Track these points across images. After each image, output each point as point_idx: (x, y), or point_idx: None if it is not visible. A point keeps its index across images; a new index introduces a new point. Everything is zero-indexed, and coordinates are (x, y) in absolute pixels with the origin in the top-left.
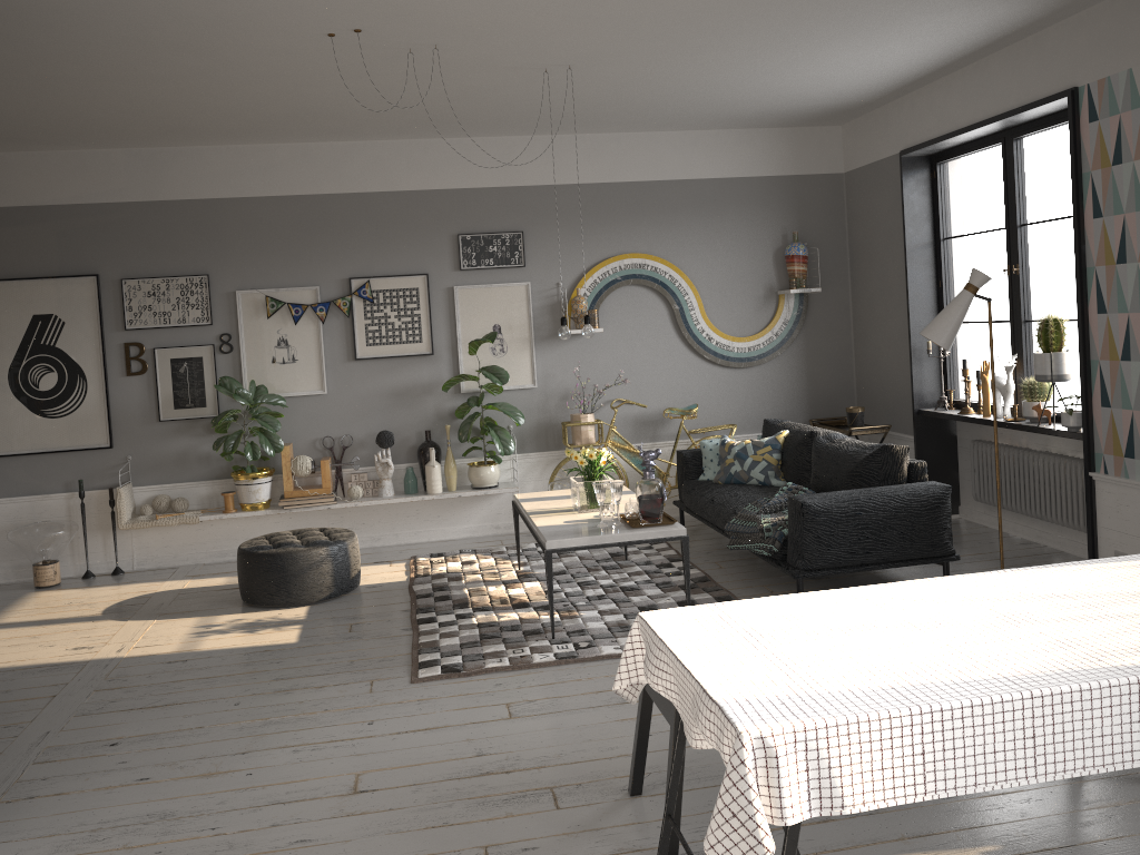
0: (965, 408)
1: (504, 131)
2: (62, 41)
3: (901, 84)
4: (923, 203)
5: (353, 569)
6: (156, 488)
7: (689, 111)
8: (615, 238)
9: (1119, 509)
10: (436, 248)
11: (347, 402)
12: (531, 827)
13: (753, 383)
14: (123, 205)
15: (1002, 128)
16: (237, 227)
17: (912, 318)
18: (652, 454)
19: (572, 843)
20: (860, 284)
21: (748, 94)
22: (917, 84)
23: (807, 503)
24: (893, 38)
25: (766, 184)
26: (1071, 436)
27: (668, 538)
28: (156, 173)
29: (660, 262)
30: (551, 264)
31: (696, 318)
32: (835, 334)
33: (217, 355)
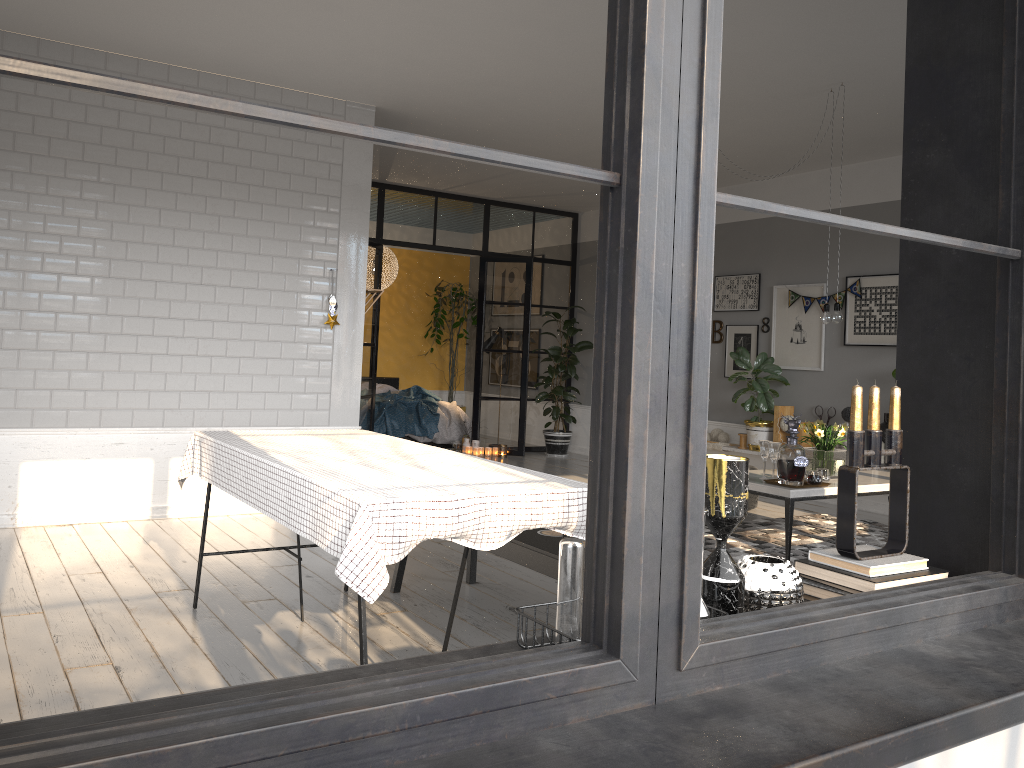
0: None
1: None
2: (544, 137)
3: None
4: None
5: None
6: (718, 423)
7: None
8: None
9: None
10: None
11: (837, 380)
12: (418, 569)
13: None
14: (721, 225)
15: None
16: (780, 238)
17: None
18: (792, 423)
19: (405, 576)
20: None
21: None
22: None
23: None
24: None
25: None
26: None
27: (775, 495)
28: None
29: None
30: None
31: None
32: None
33: (760, 333)
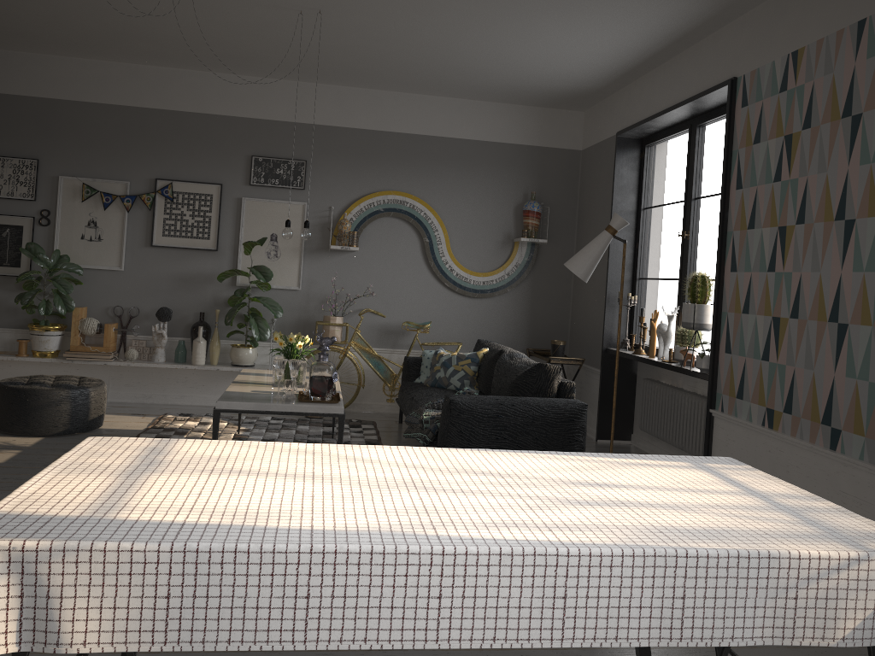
0: (638, 349)
1: (300, 76)
2: None
3: (617, 73)
4: (631, 177)
5: (92, 413)
6: None
7: (448, 77)
8: (383, 177)
9: (728, 443)
10: (233, 165)
11: (140, 280)
12: None
13: (484, 312)
14: None
15: (689, 115)
16: (69, 124)
17: (610, 271)
18: (328, 341)
19: None
20: (581, 242)
21: (490, 65)
22: (632, 75)
23: (455, 401)
24: (591, 20)
25: (515, 150)
26: (702, 377)
27: (326, 414)
28: (8, 71)
29: (418, 201)
30: (327, 191)
31: (442, 252)
32: (558, 281)
33: (36, 226)
